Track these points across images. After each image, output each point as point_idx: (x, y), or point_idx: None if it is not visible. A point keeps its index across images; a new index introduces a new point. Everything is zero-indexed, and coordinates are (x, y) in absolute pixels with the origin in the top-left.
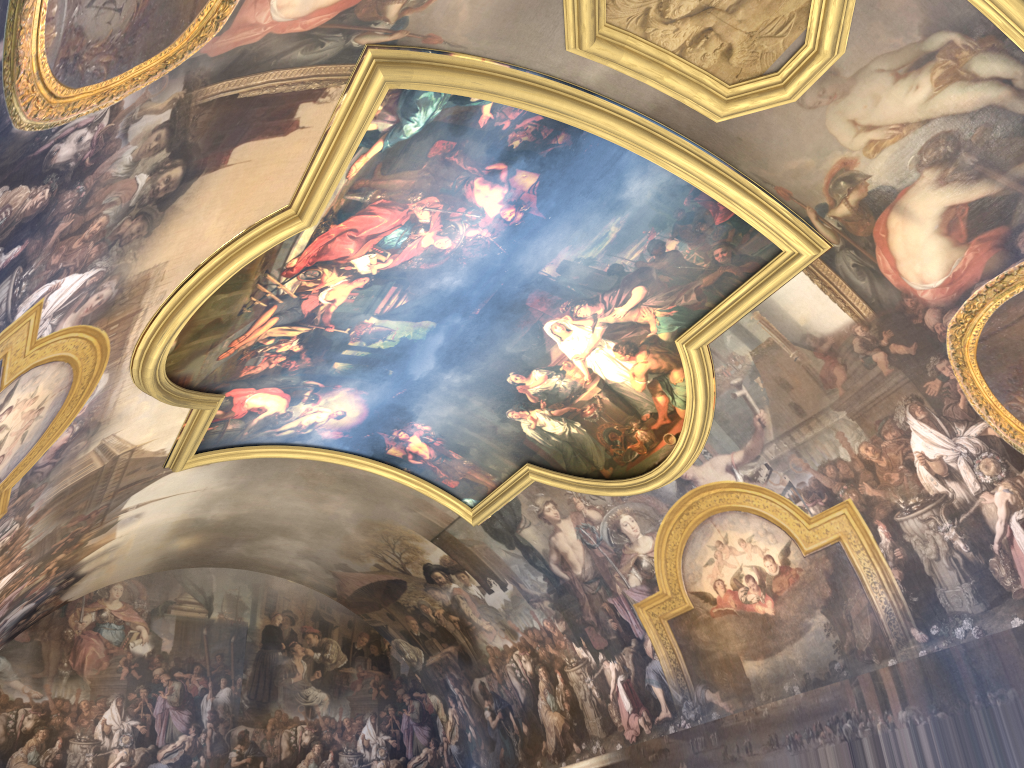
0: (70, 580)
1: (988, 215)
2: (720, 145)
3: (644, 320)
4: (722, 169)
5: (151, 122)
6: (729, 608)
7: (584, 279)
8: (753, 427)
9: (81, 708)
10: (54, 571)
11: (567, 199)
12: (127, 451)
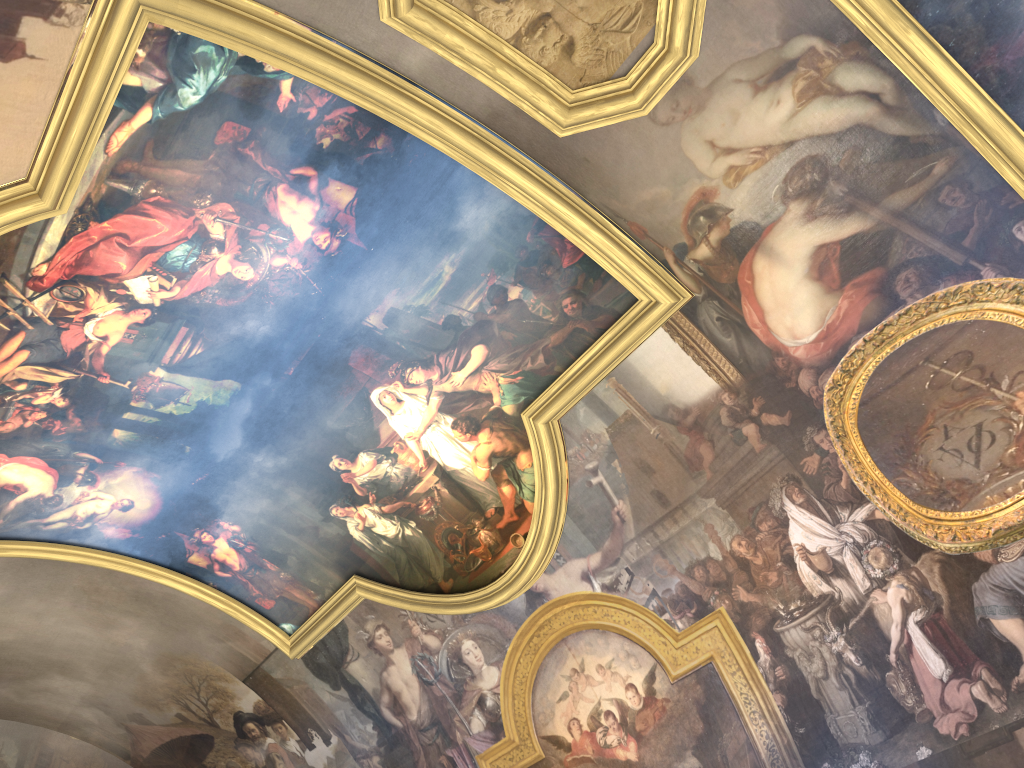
0: None
1: (862, 255)
2: (565, 167)
3: (486, 389)
4: (568, 196)
5: None
6: (586, 755)
7: (416, 334)
8: (611, 522)
9: None
10: None
11: (392, 225)
12: None
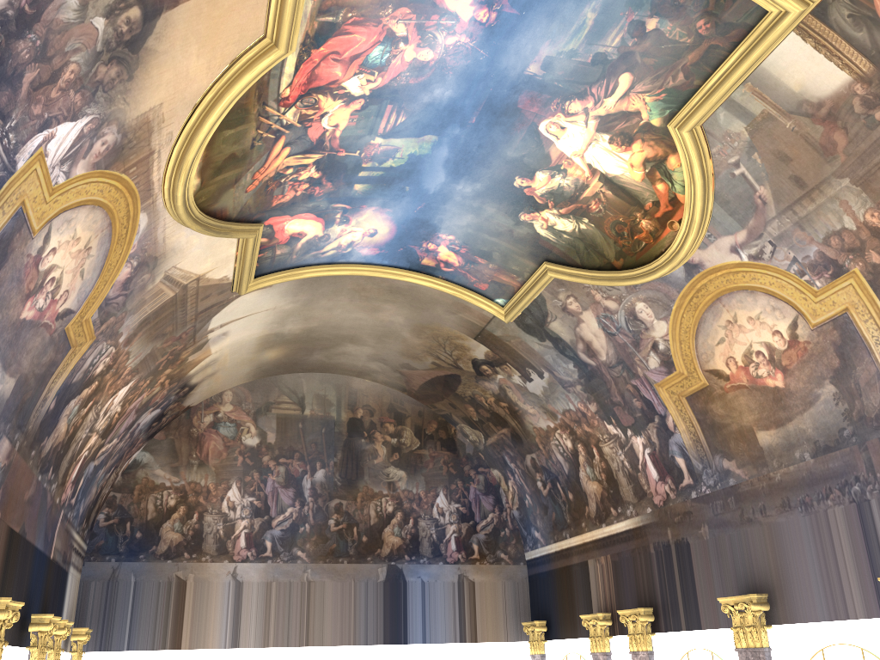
0: (185, 390)
1: None
2: None
3: (635, 108)
4: None
5: None
6: (741, 383)
7: (569, 73)
8: (754, 205)
9: (210, 489)
10: (167, 383)
11: None
12: (193, 280)
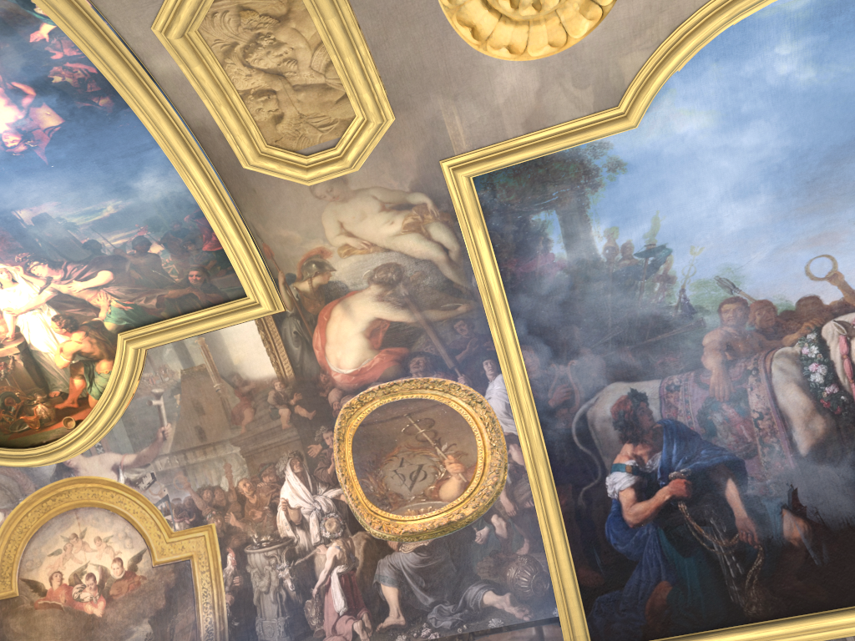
0: None
1: (400, 336)
2: (237, 187)
3: (97, 303)
4: (230, 207)
5: None
6: (57, 602)
7: (57, 240)
8: (155, 437)
9: None
10: None
11: (80, 159)
12: None
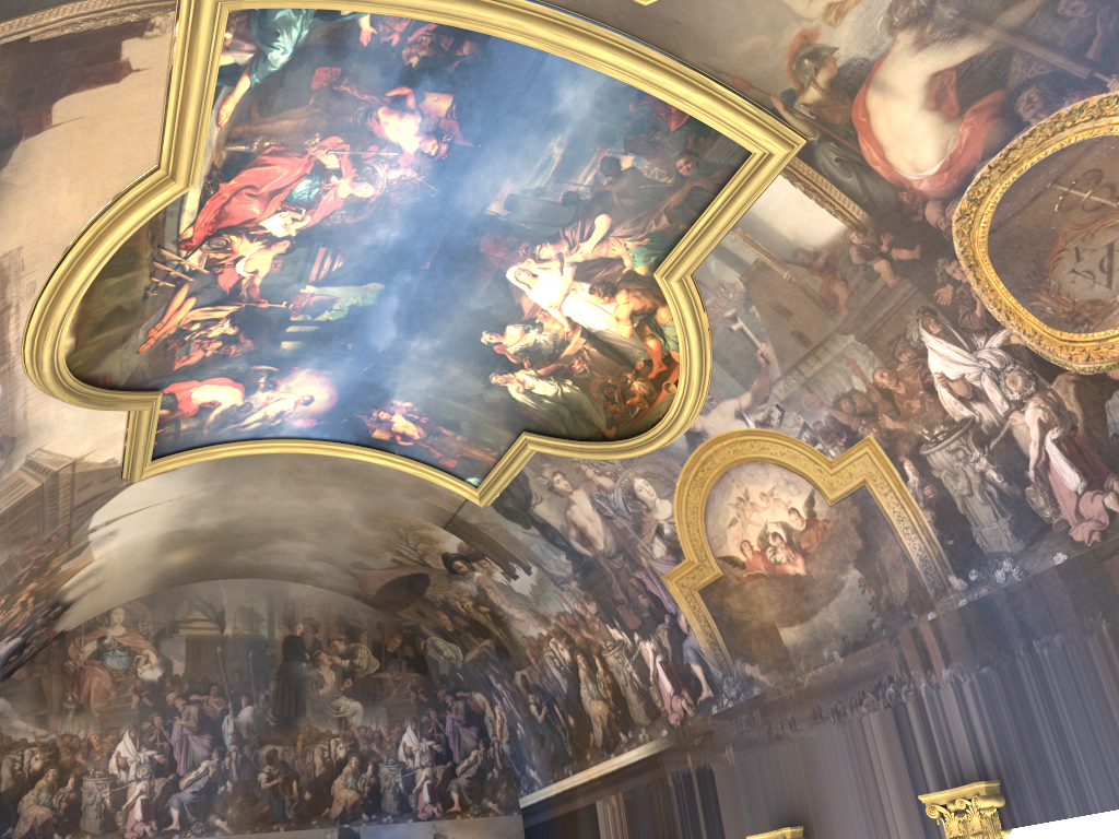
0: (57, 609)
1: (980, 79)
2: (656, 33)
3: (616, 254)
4: (664, 62)
5: None
6: (759, 571)
7: (538, 214)
8: (757, 364)
9: (92, 742)
10: (31, 602)
11: (494, 121)
12: (67, 465)
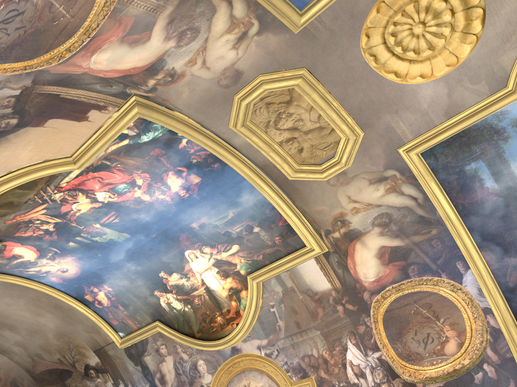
0: None
1: (398, 254)
2: (289, 190)
3: (235, 262)
4: (287, 201)
5: (8, 92)
6: None
7: (211, 234)
8: (275, 328)
9: None
10: None
11: (212, 194)
12: None
